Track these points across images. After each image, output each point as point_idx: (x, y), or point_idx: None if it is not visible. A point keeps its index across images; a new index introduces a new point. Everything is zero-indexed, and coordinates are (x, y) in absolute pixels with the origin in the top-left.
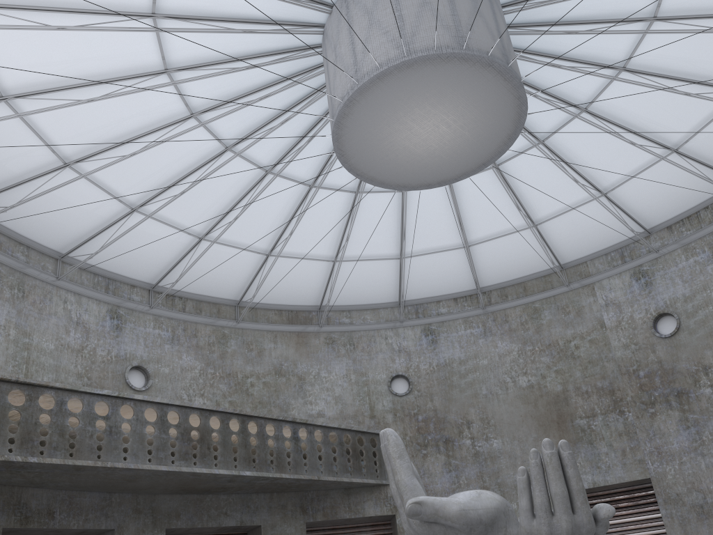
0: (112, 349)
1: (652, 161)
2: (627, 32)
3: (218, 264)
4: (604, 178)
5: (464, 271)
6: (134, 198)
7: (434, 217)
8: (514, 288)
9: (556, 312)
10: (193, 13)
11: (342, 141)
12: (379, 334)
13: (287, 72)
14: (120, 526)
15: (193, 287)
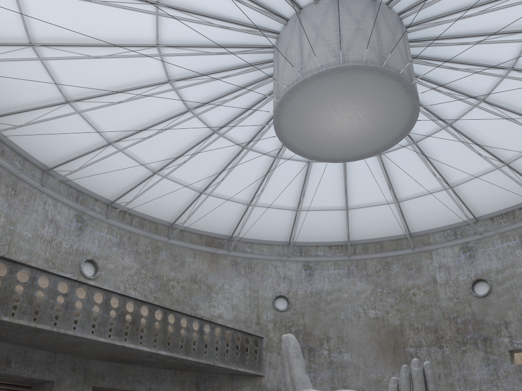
0: (74, 244)
1: (489, 169)
2: (492, 75)
3: (163, 193)
4: (453, 176)
5: (340, 227)
6: (112, 135)
7: (327, 184)
8: (374, 245)
9: (402, 267)
10: (186, 7)
11: (280, 117)
12: (271, 263)
13: (244, 62)
14: (59, 379)
15: (140, 207)
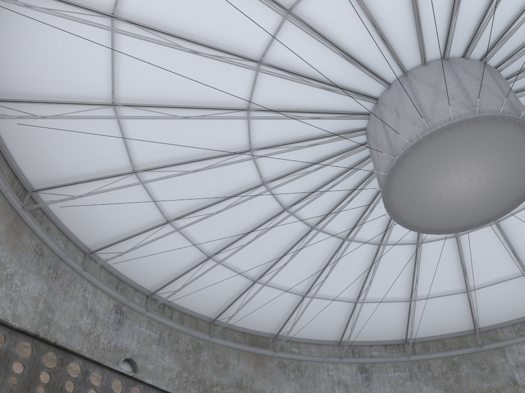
0: (112, 339)
1: None
2: None
3: (211, 283)
4: None
5: (399, 322)
6: (172, 212)
7: (393, 271)
8: (435, 343)
9: (472, 367)
10: (288, 68)
11: (393, 178)
12: (322, 365)
13: (333, 130)
14: None
15: (182, 300)
